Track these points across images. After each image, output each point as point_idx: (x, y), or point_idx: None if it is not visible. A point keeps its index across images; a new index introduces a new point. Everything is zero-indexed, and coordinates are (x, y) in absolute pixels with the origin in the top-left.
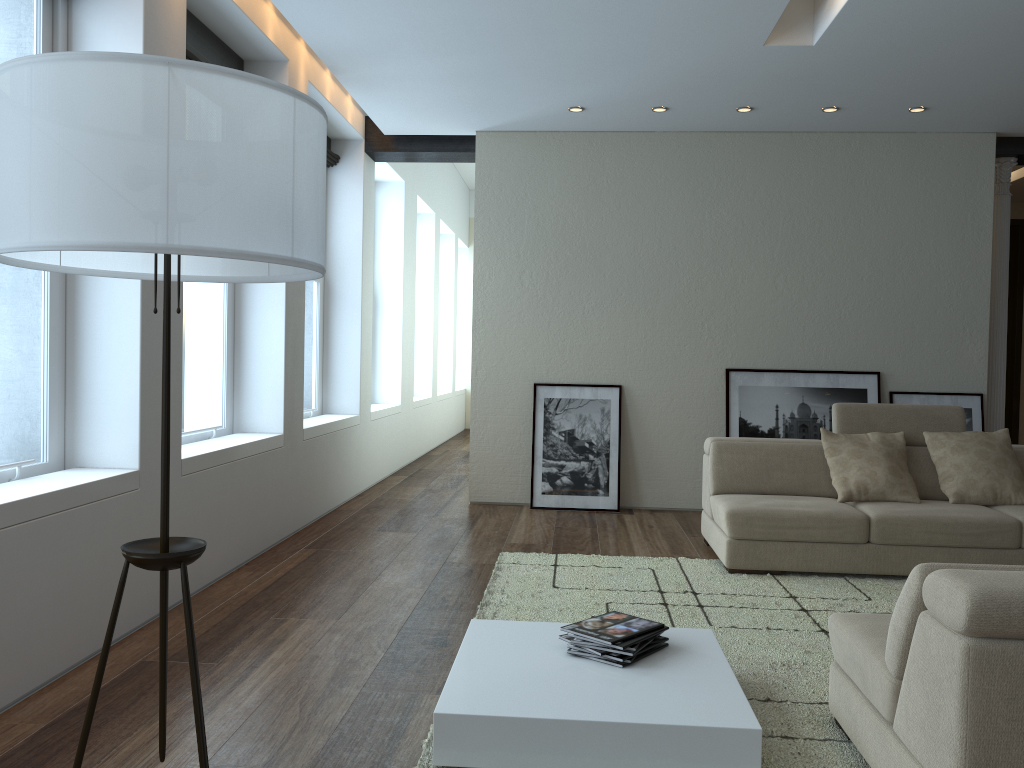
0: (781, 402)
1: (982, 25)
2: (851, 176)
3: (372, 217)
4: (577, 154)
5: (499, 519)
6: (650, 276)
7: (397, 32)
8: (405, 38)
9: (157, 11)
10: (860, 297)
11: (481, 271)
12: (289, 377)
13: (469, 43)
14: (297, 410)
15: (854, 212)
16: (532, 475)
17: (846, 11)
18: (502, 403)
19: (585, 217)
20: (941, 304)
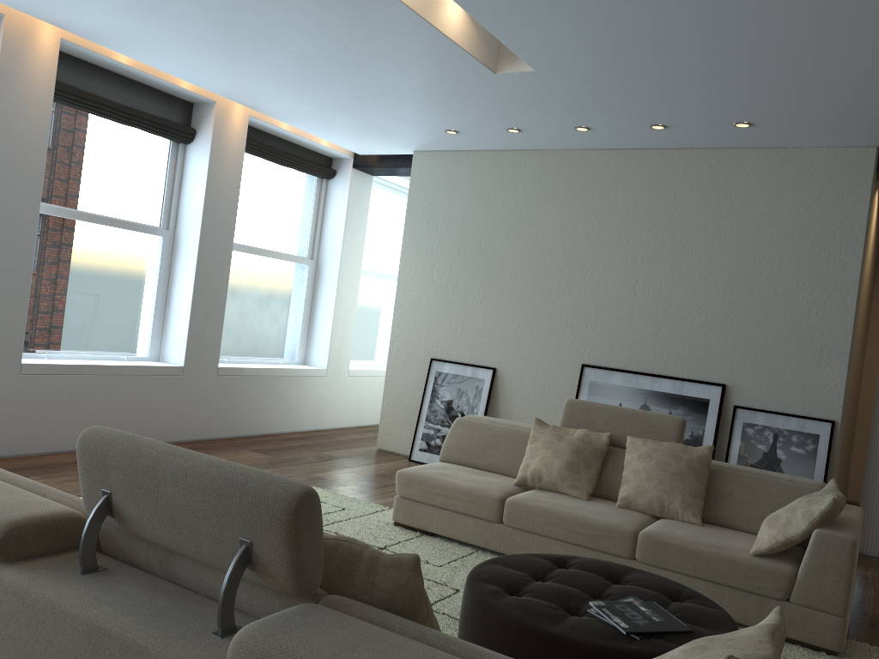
0: (625, 401)
1: (647, 43)
2: (716, 190)
3: (364, 218)
4: (483, 169)
5: (360, 461)
6: (528, 275)
7: (241, 79)
8: (252, 83)
9: (15, 77)
10: (714, 308)
11: (405, 263)
12: (197, 327)
13: (294, 84)
14: (209, 352)
15: (716, 225)
16: (414, 433)
17: (505, 40)
18: (407, 371)
19: (483, 222)
20: (798, 322)
